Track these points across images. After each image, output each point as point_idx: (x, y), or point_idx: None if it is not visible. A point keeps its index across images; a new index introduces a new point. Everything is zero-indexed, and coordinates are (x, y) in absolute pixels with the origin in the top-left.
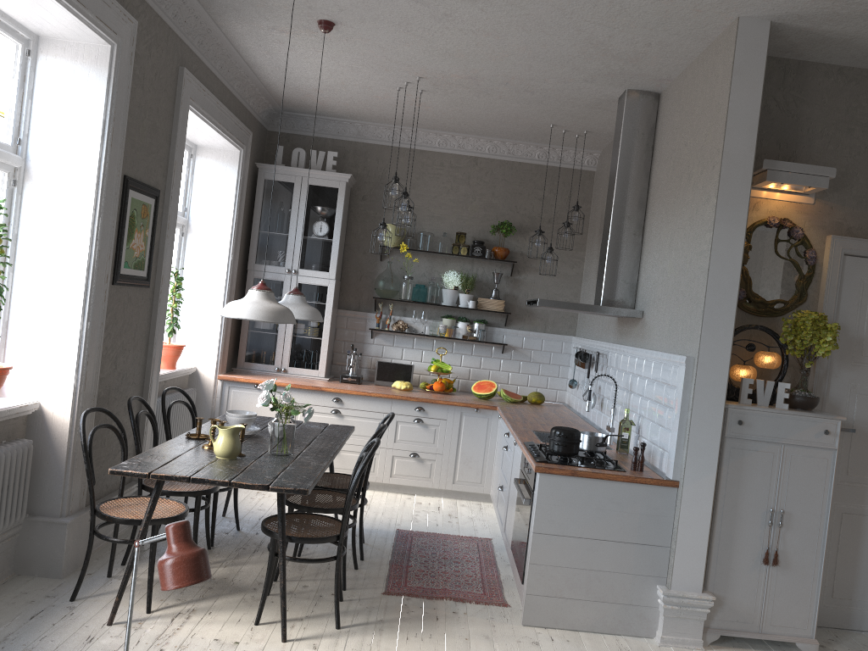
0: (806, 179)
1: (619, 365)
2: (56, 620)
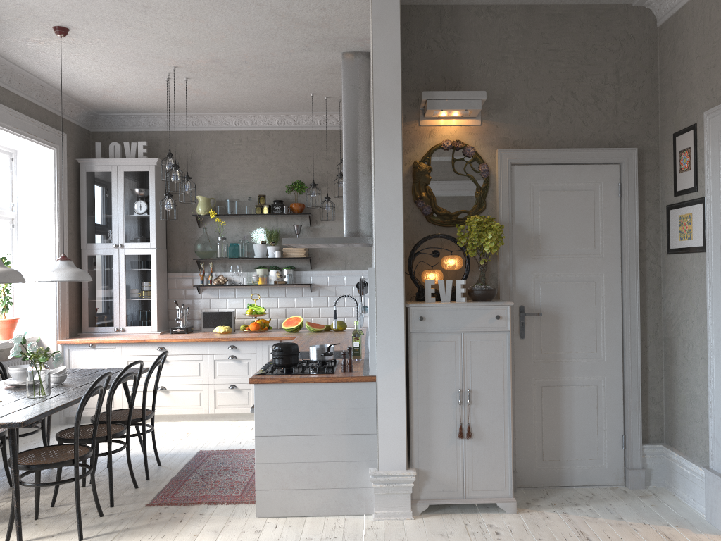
0: (461, 103)
1: None
2: None
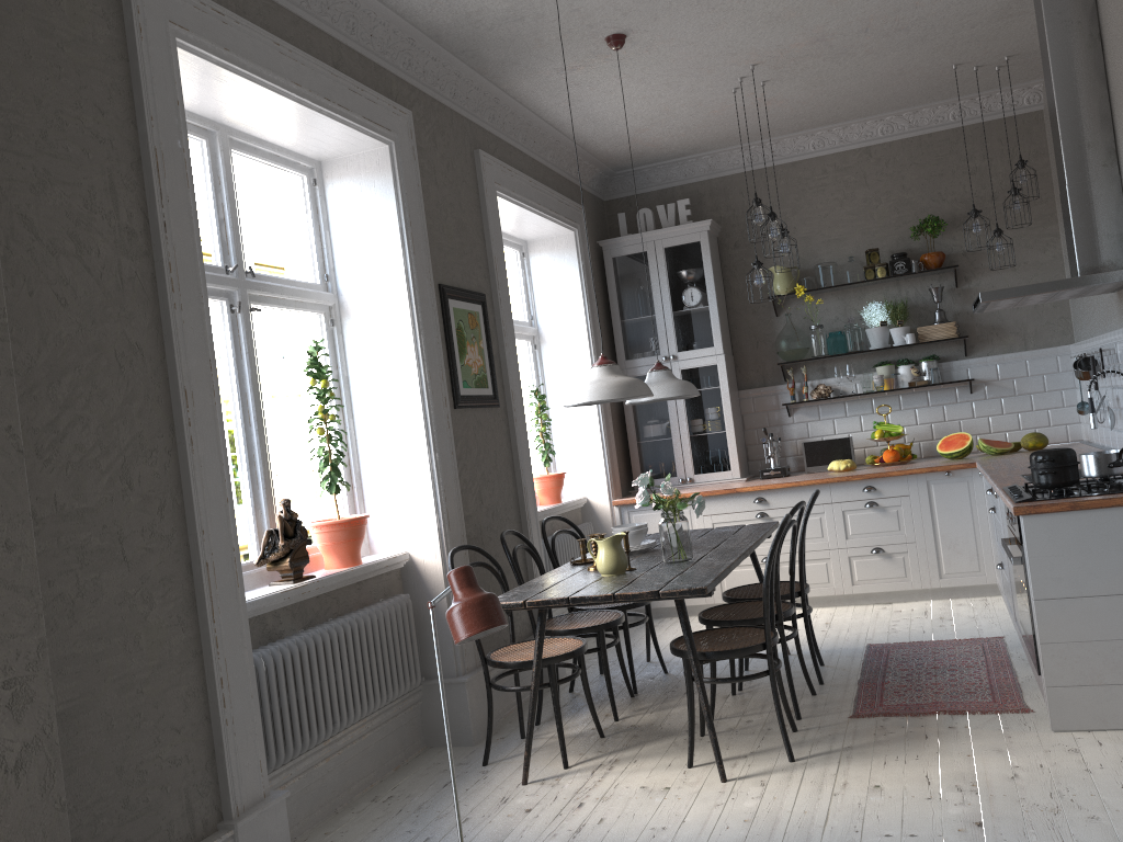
0: None
1: None
2: (469, 786)
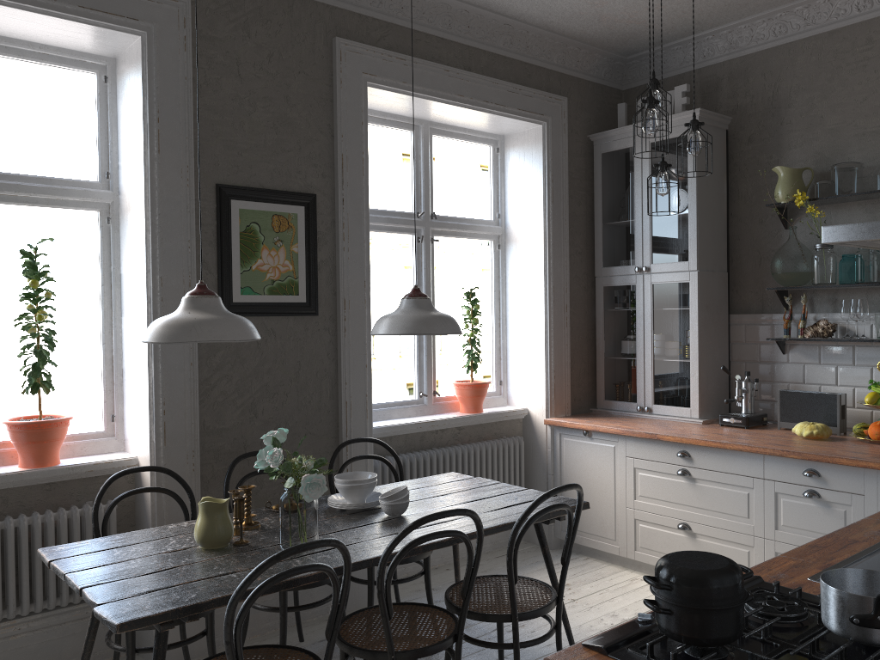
0: None
1: None
2: None
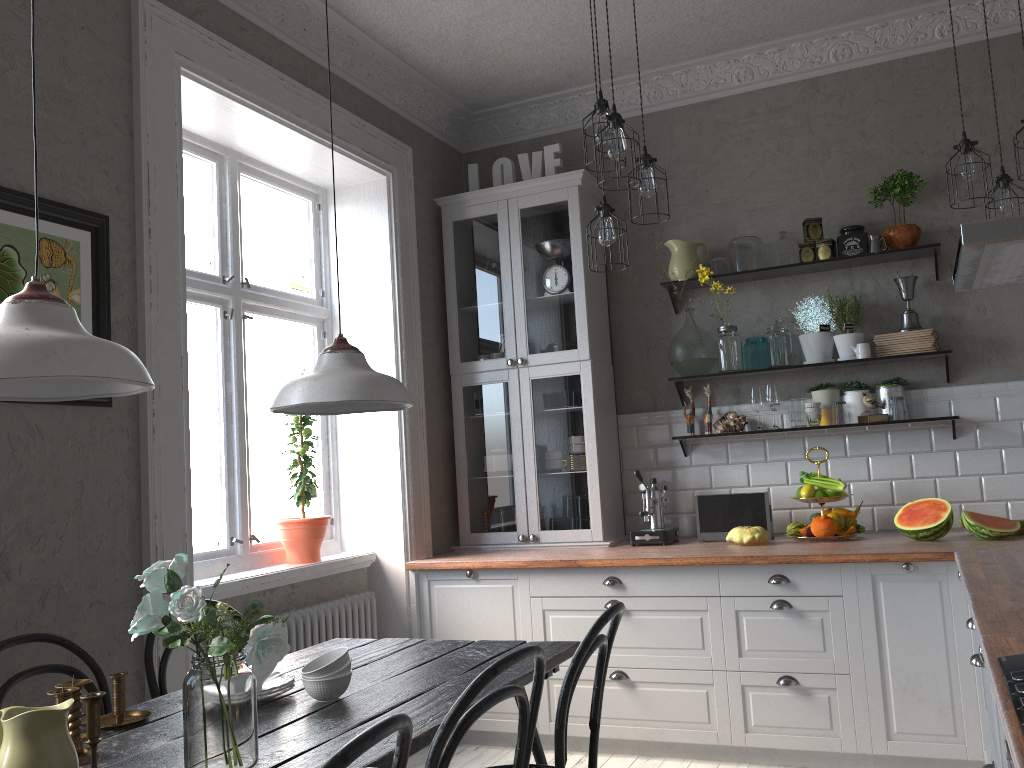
0: None
1: None
2: None
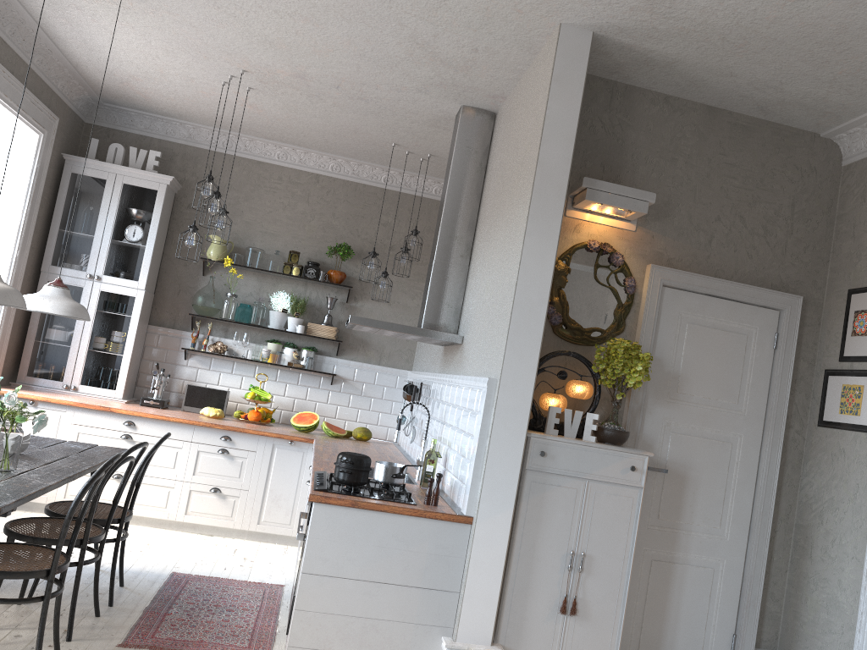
0: (626, 201)
1: (438, 396)
2: None
